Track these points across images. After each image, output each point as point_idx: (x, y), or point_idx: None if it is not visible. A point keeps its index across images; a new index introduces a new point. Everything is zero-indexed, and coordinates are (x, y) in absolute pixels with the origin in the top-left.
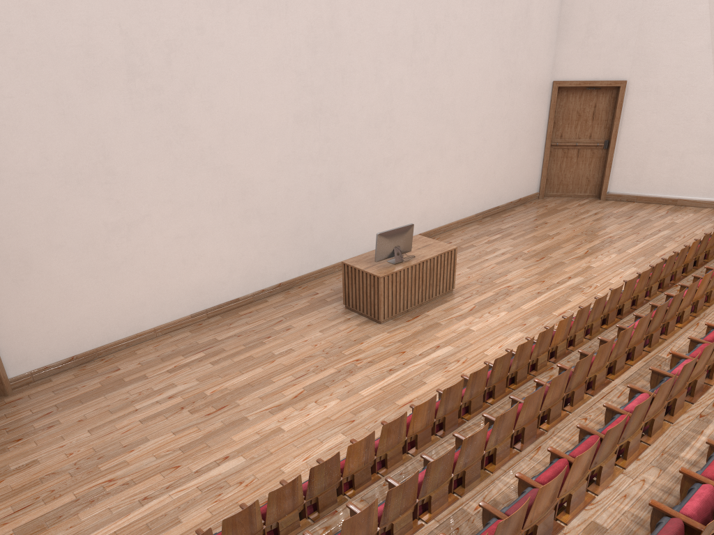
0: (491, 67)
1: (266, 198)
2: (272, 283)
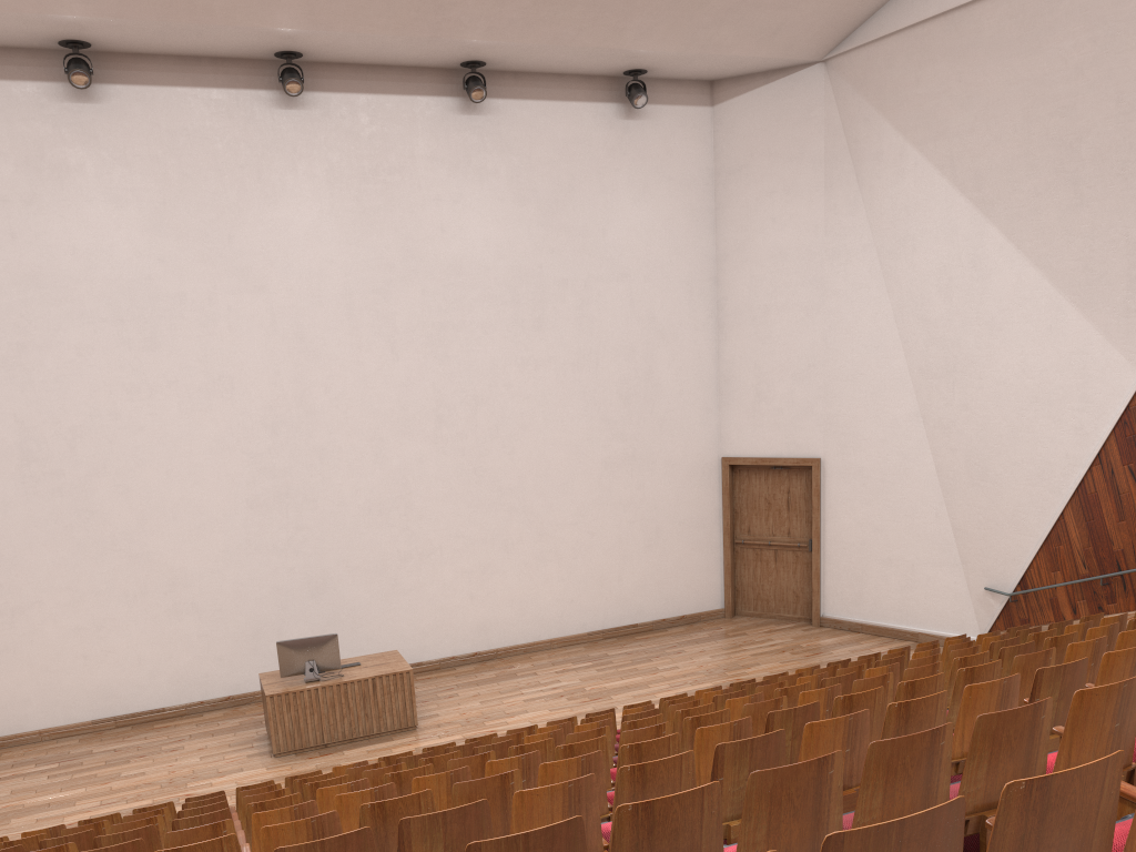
0: (587, 442)
1: (207, 591)
2: (217, 694)
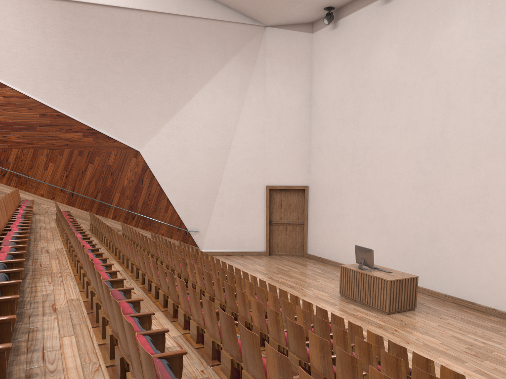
0: None
1: (392, 226)
2: None
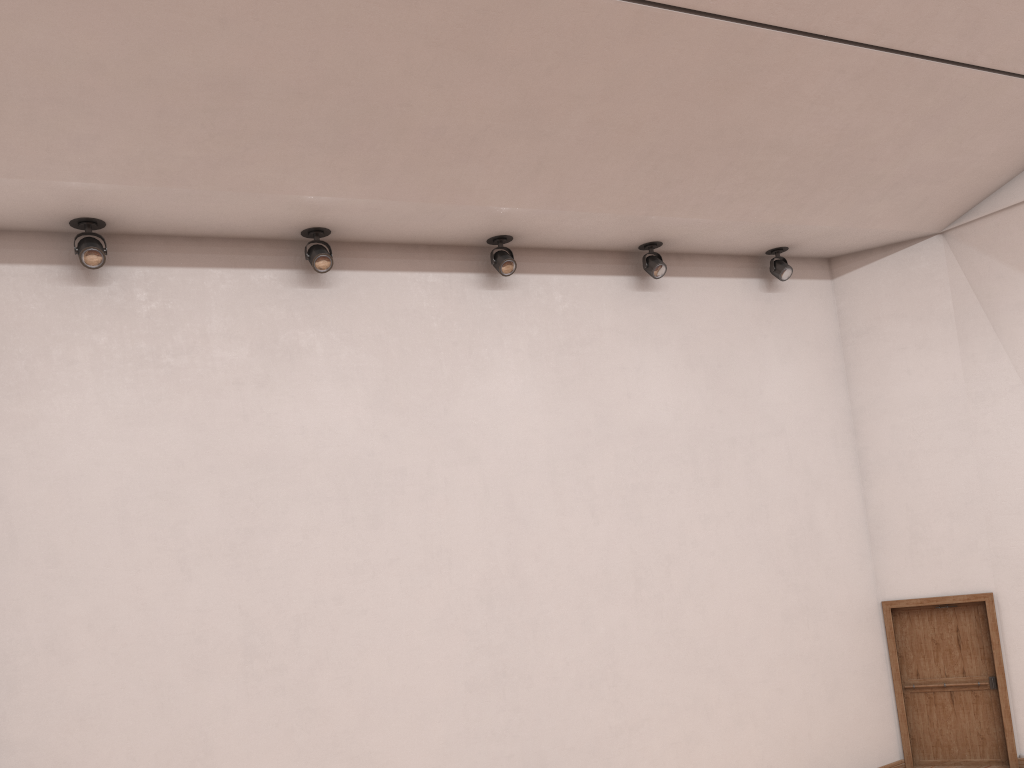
0: (767, 595)
1: None
2: None
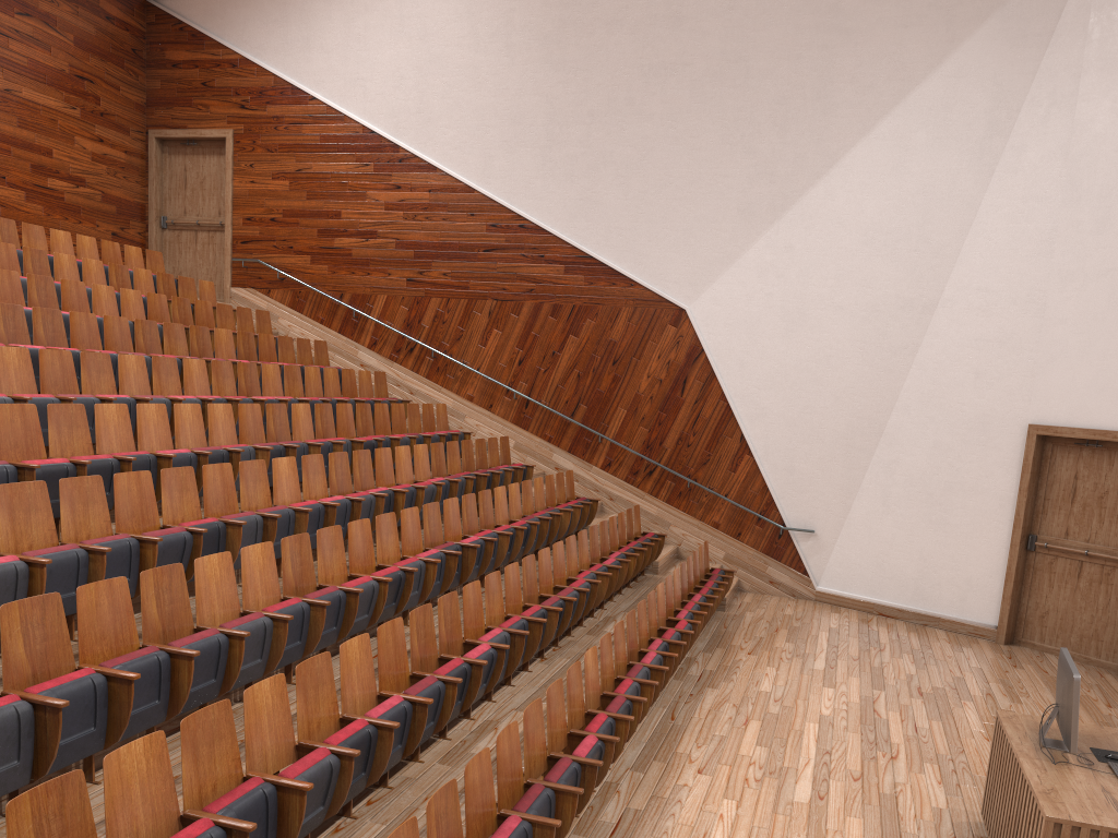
0: None
1: None
2: None
